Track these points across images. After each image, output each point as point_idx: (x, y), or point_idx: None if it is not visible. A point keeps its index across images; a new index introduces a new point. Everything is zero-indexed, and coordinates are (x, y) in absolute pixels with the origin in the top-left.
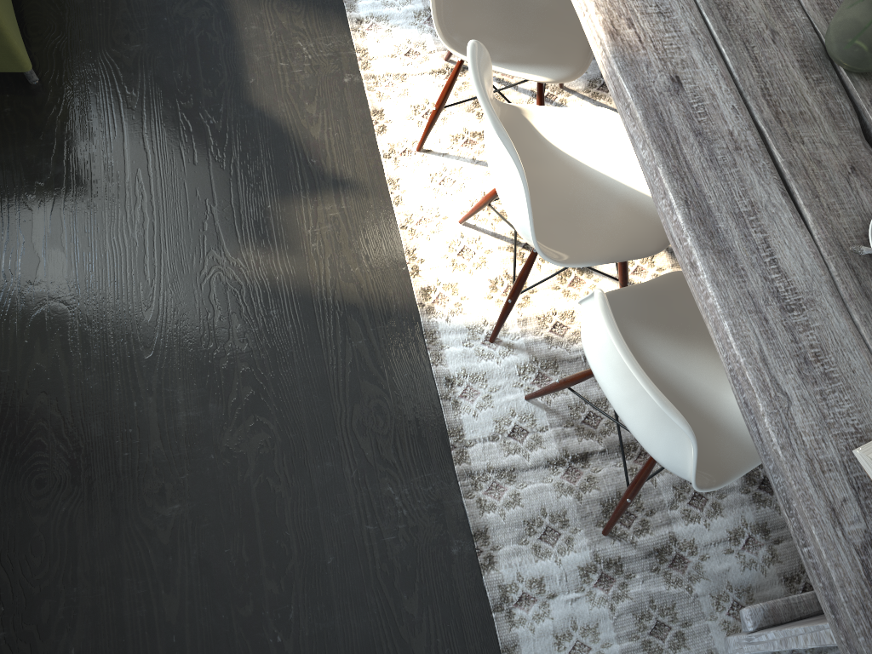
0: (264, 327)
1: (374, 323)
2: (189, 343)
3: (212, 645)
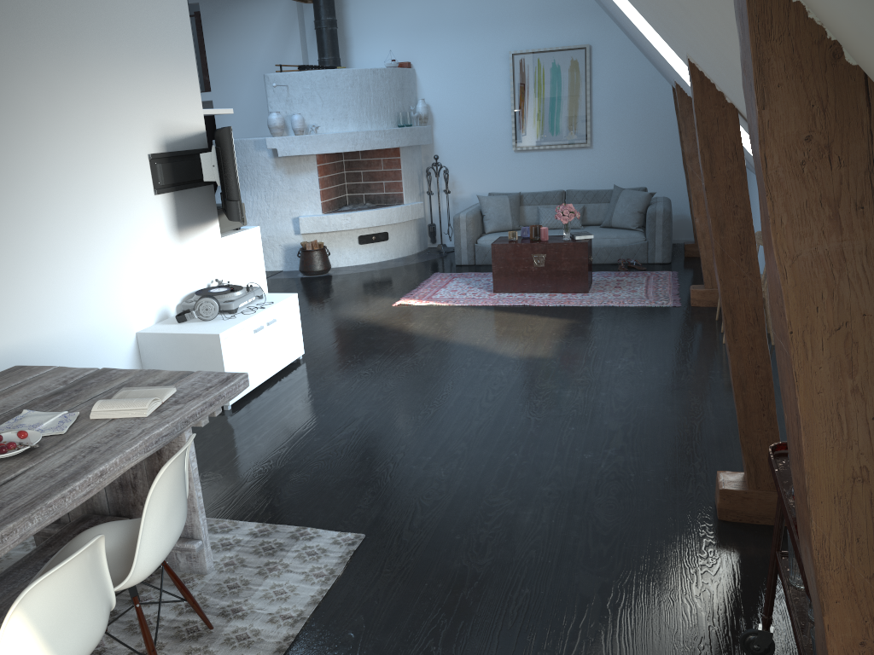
0: None
1: None
2: None
3: None
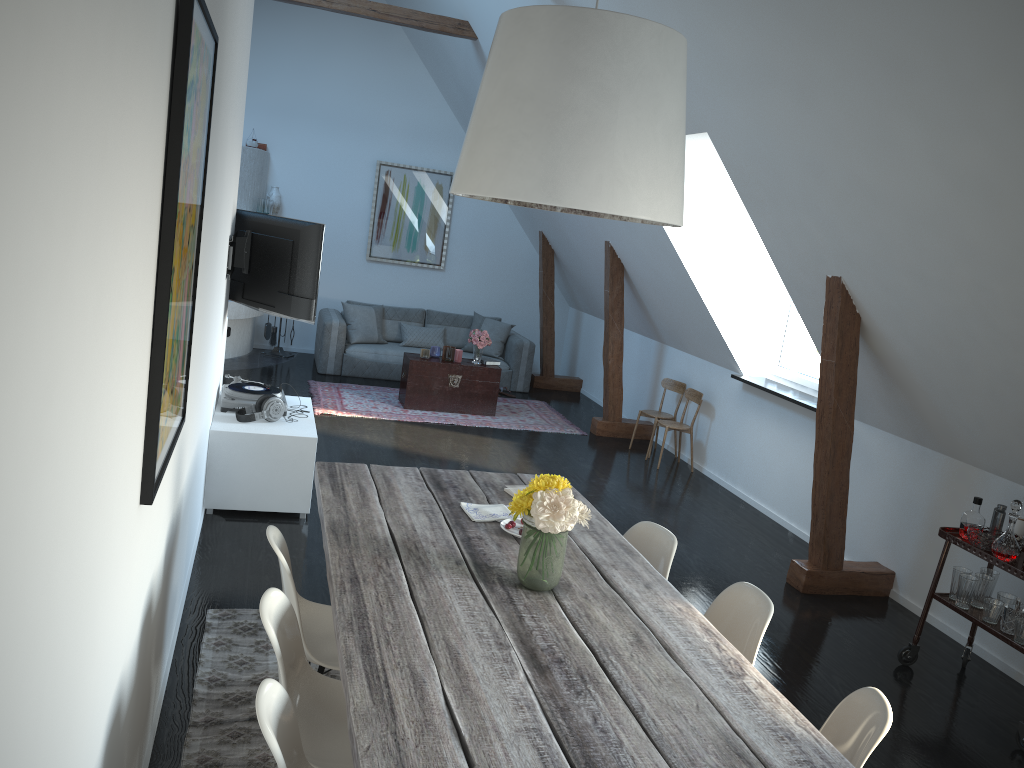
0: None
1: None
2: None
3: (773, 683)
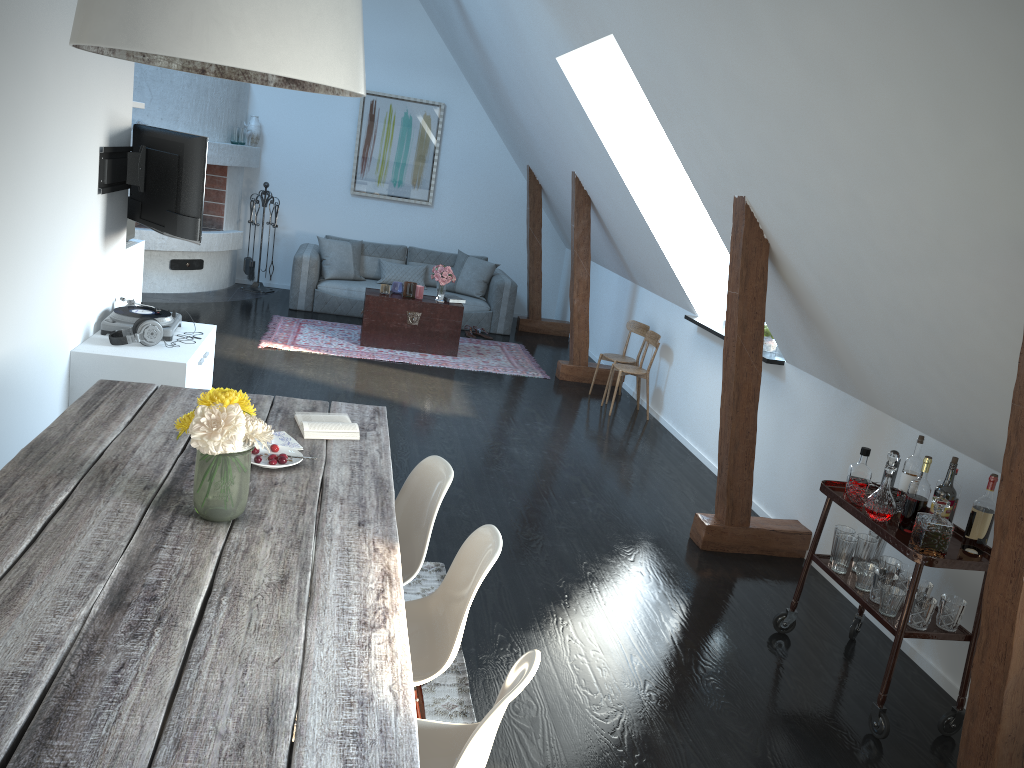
0: (609, 767)
1: (519, 756)
2: (664, 766)
3: (608, 644)
